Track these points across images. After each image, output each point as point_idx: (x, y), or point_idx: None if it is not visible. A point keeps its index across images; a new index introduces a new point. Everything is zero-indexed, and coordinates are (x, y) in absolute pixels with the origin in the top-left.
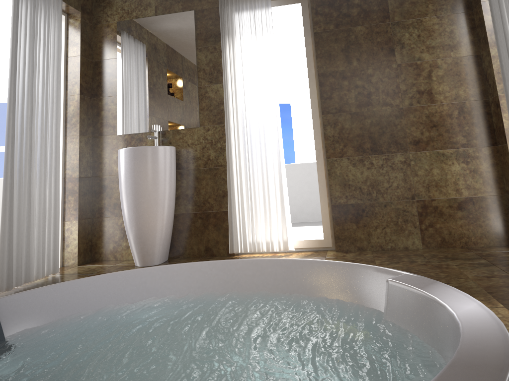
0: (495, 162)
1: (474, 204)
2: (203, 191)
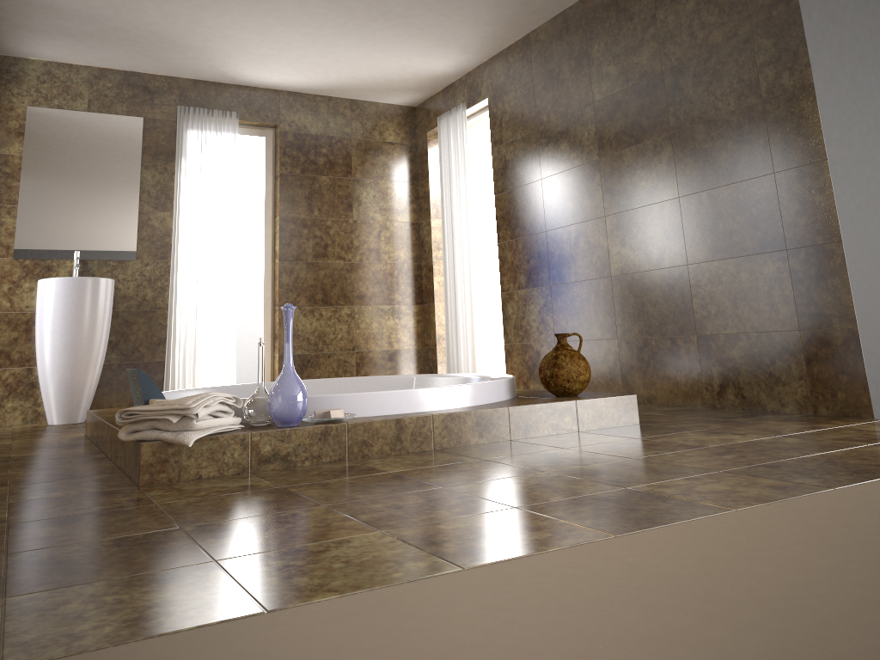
0: (420, 319)
1: (401, 356)
2: (133, 337)
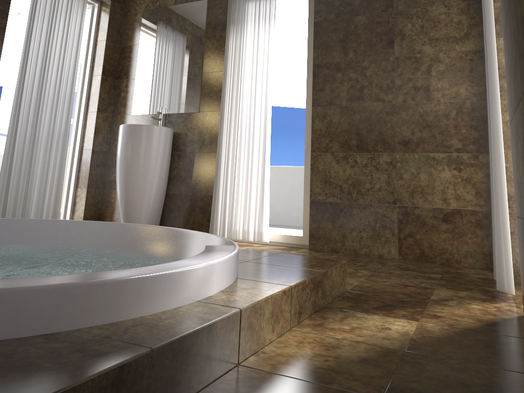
0: None
1: (463, 218)
2: (195, 174)
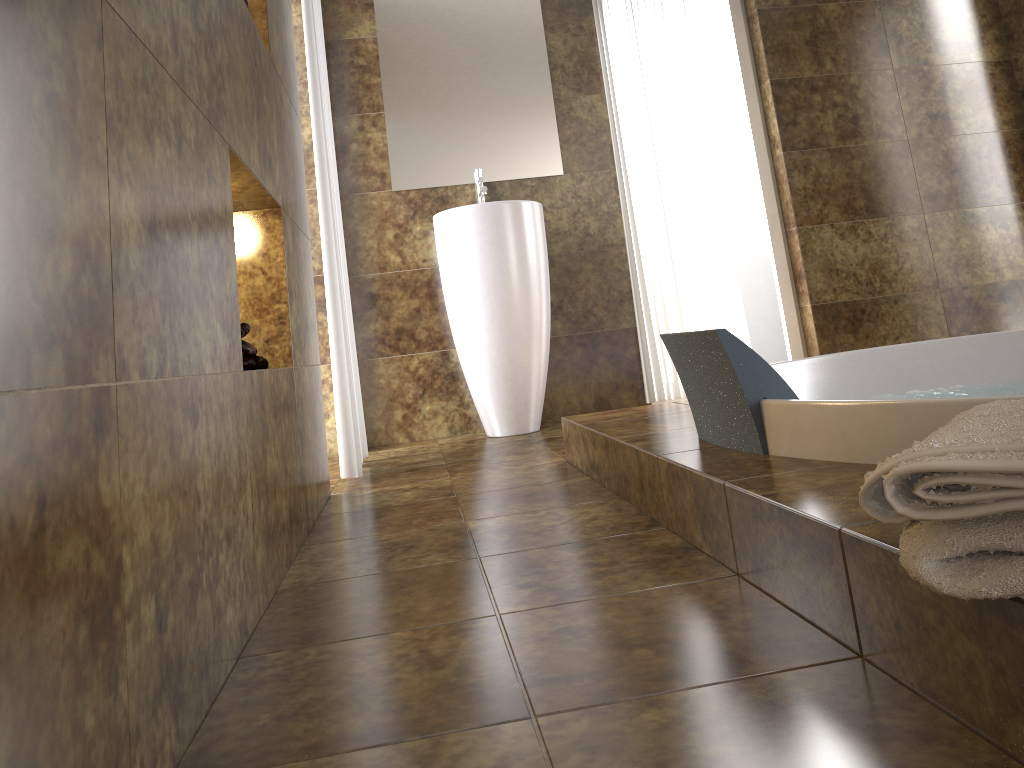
0: None
1: (1022, 291)
2: (581, 294)
